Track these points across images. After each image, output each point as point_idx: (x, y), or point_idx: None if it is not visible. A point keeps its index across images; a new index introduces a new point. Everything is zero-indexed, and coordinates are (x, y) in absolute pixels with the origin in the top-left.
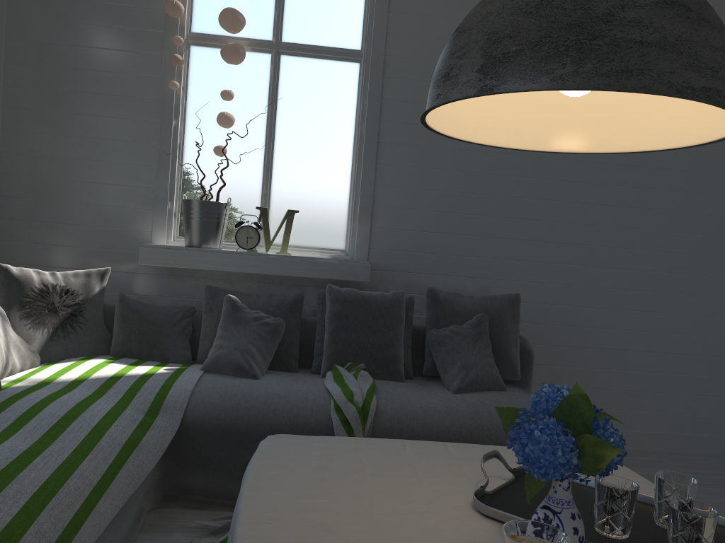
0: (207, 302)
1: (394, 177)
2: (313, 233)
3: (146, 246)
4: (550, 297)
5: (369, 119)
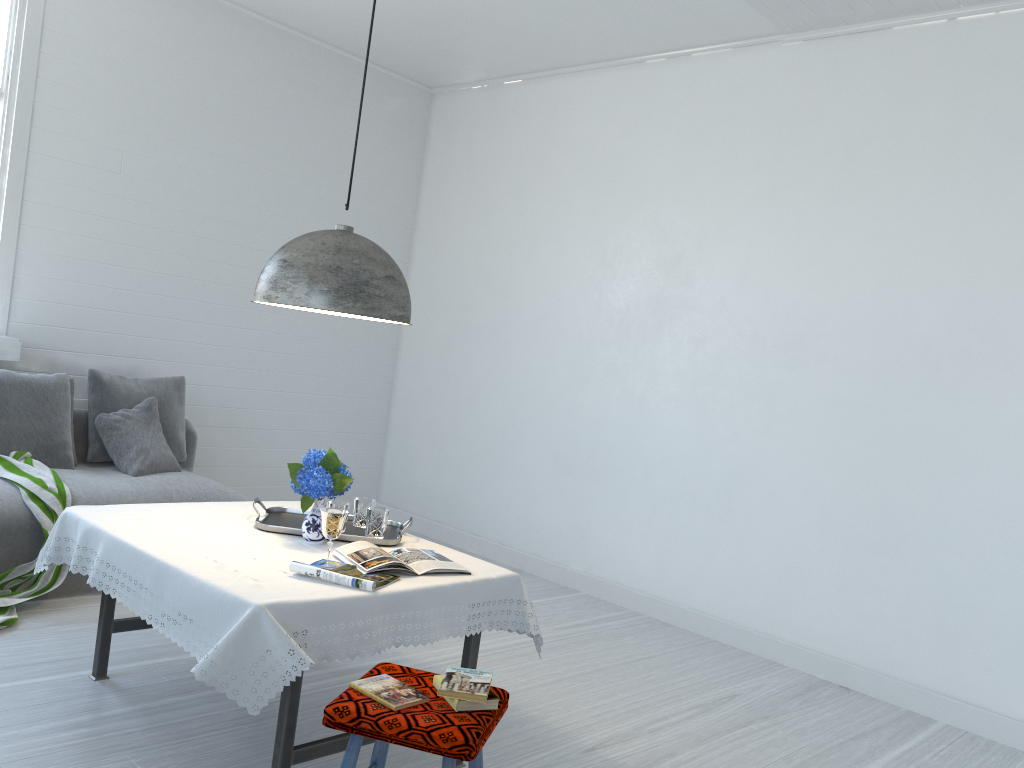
0: None
1: (41, 242)
2: None
3: None
4: (206, 378)
5: (13, 173)
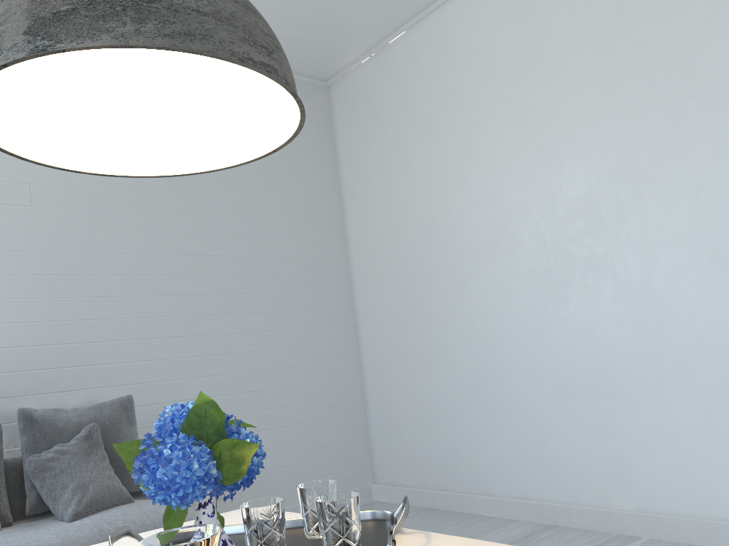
0: None
1: None
2: None
3: None
4: (166, 395)
5: None
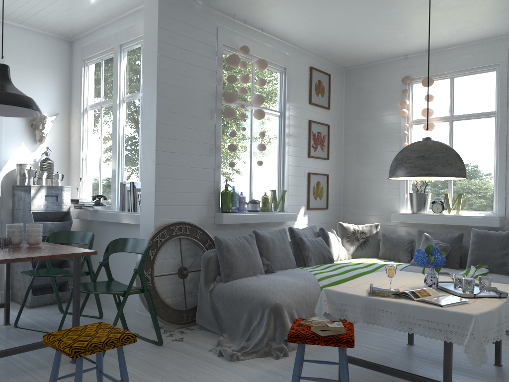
0: (417, 237)
1: None
2: (475, 204)
3: (393, 213)
4: None
5: (500, 145)
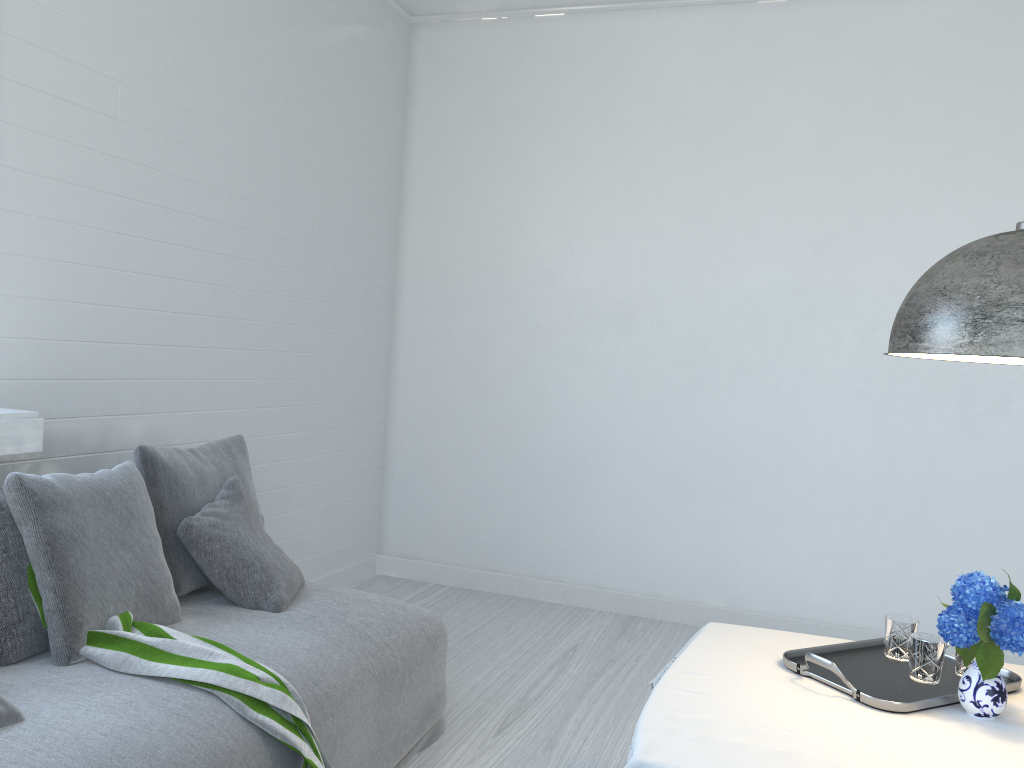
0: None
1: (21, 237)
2: None
3: None
4: (224, 429)
5: None
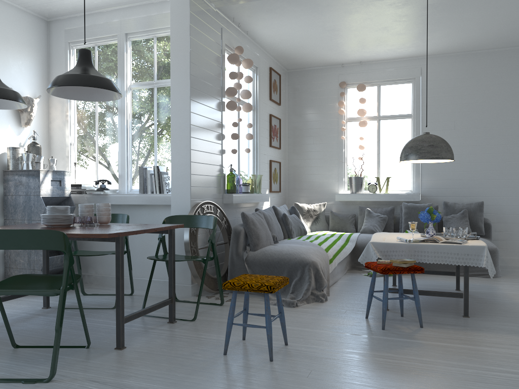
0: (359, 212)
1: None
2: (397, 185)
3: (337, 194)
4: (503, 202)
5: None
